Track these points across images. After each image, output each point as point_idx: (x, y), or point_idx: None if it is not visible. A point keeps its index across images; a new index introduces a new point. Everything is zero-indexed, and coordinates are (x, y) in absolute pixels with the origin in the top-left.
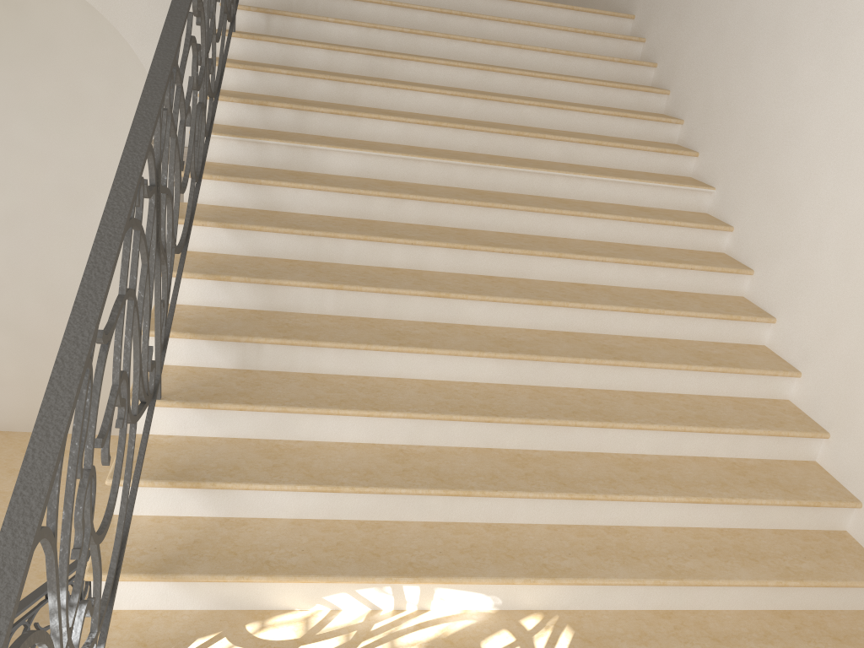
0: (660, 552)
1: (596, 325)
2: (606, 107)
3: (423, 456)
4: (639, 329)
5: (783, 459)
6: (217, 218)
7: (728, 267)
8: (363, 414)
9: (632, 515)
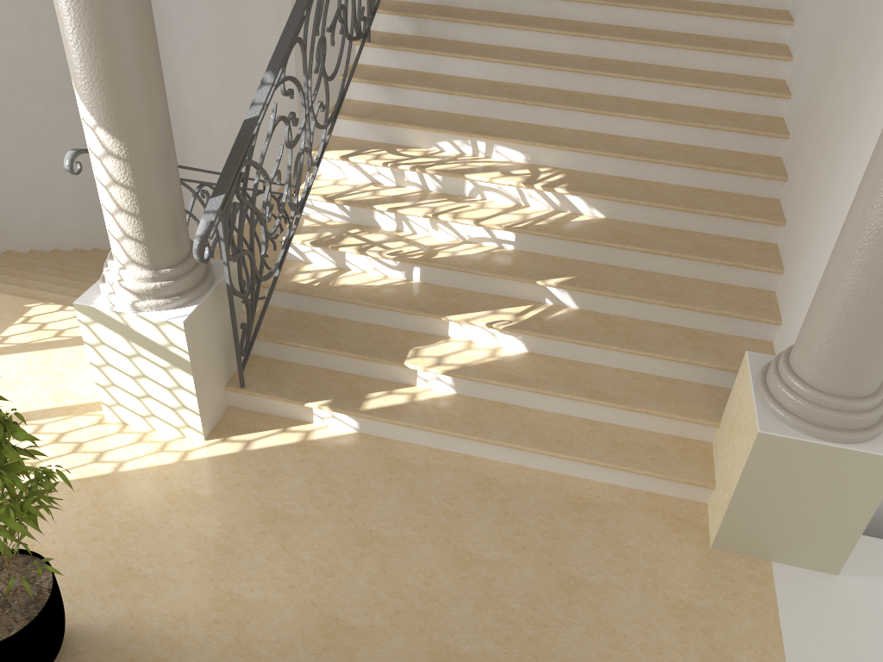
0: (634, 147)
1: (653, 23)
2: None
3: (508, 87)
4: (685, 27)
5: (757, 114)
6: None
7: None
8: (476, 59)
9: (627, 129)
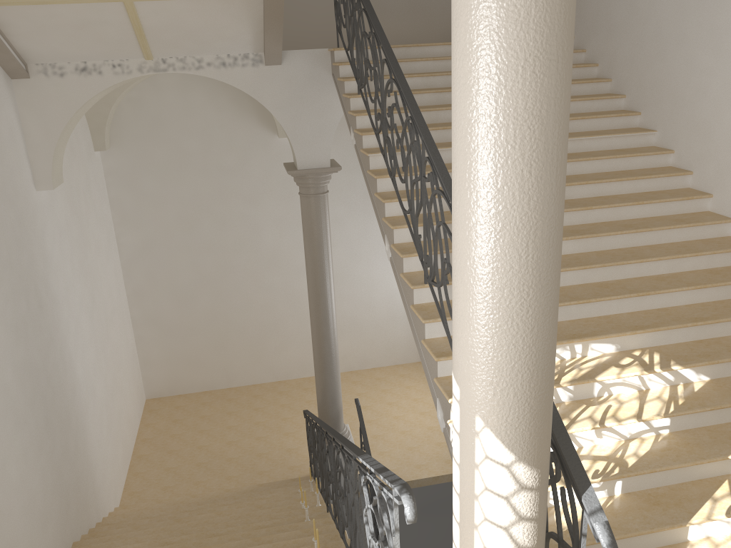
0: (688, 313)
1: (616, 215)
2: (576, 96)
3: None
4: (639, 214)
5: None
6: (404, 196)
7: (678, 172)
8: None
9: (668, 301)
